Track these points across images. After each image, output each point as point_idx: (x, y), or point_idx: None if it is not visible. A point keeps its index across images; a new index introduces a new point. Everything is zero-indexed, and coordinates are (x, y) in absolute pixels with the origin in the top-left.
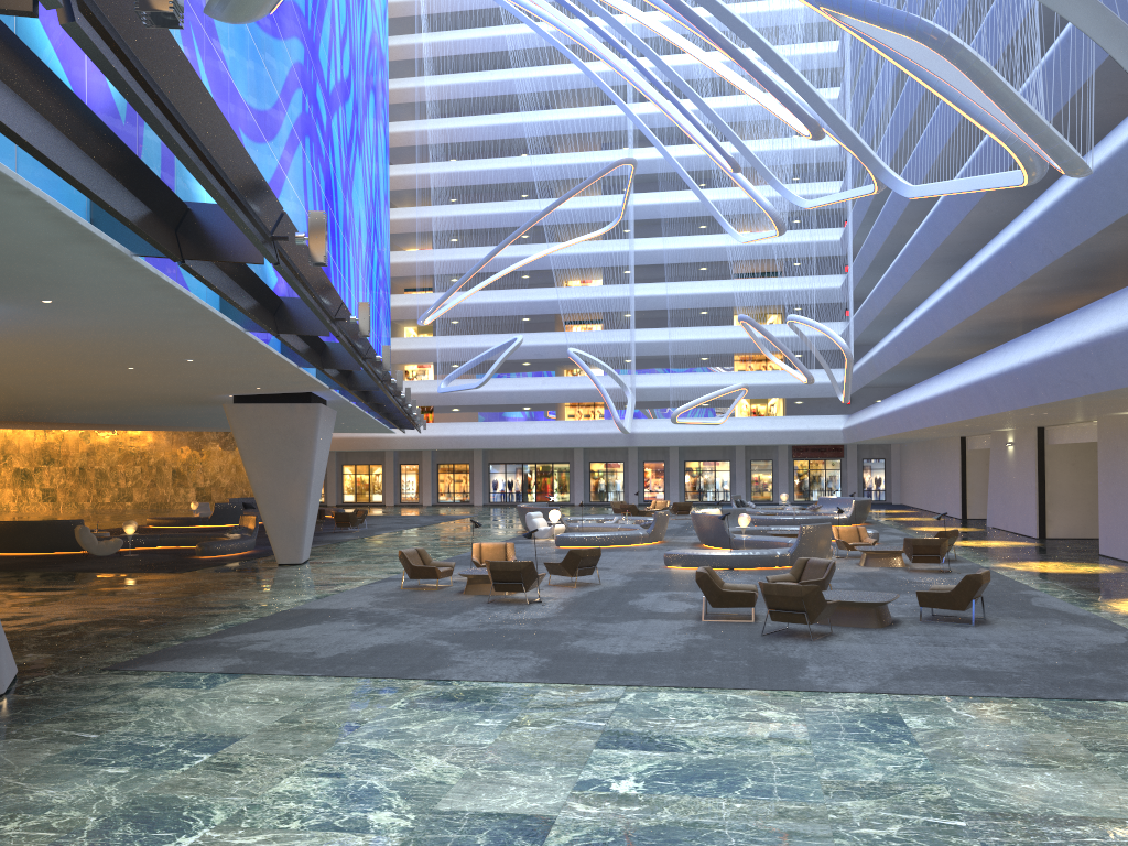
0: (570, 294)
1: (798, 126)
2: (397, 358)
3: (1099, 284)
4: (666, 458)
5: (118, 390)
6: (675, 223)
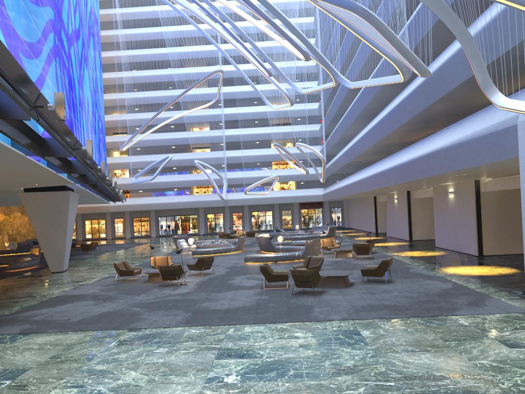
0: (194, 134)
1: (298, 54)
2: (110, 167)
3: (431, 127)
4: (243, 211)
5: None
6: (243, 100)
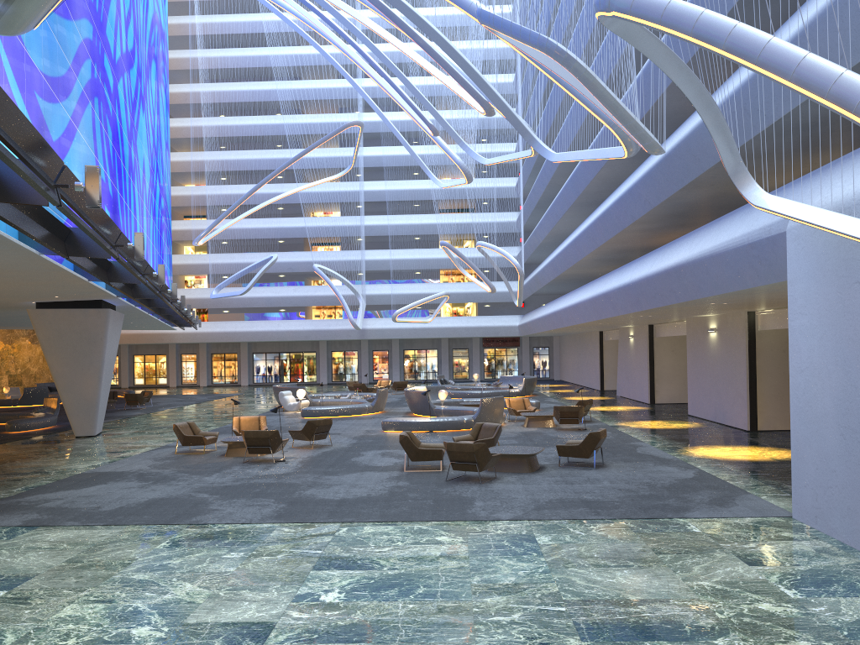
0: (315, 223)
1: (476, 105)
2: (177, 271)
3: (687, 225)
4: (390, 348)
5: None
6: (395, 170)
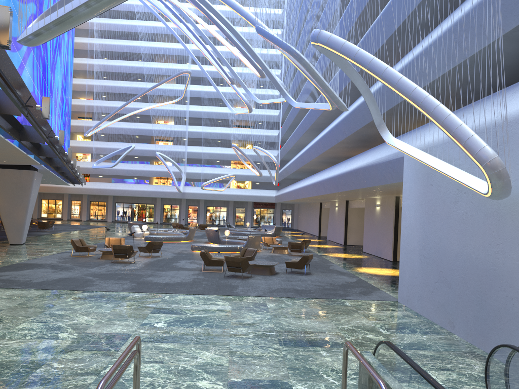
0: (158, 127)
1: (255, 71)
2: (72, 150)
3: (368, 146)
4: (199, 204)
5: None
6: (208, 100)
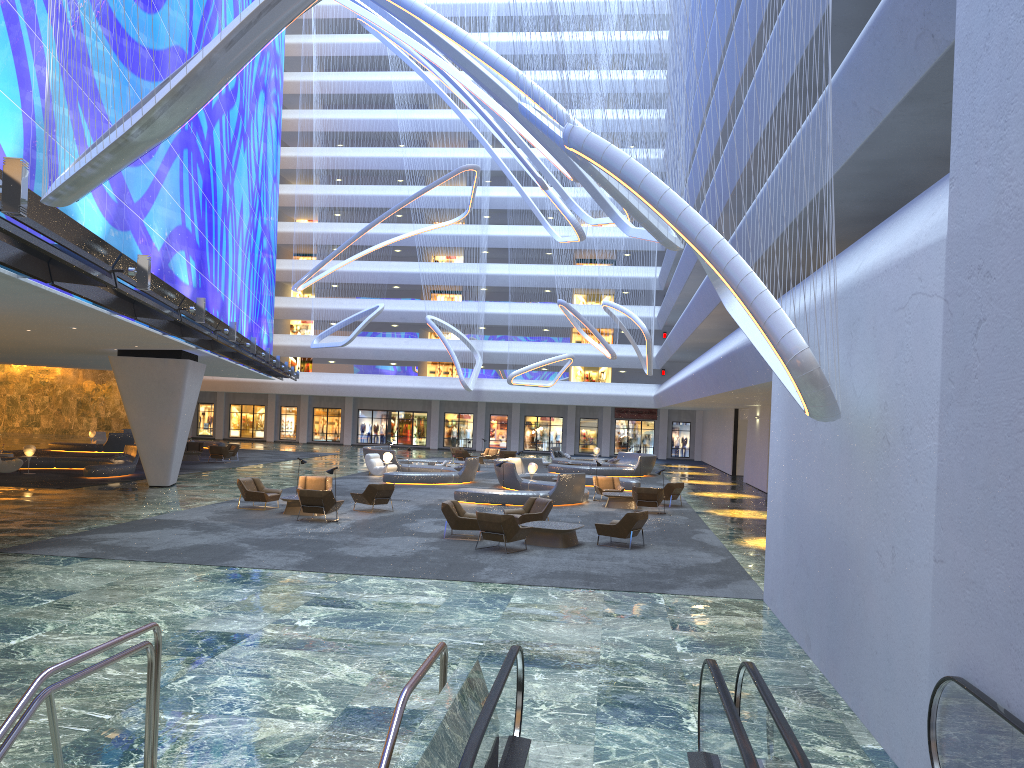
0: (433, 269)
1: (565, 170)
2: (281, 314)
3: None
4: (510, 413)
5: (21, 342)
6: (527, 213)
